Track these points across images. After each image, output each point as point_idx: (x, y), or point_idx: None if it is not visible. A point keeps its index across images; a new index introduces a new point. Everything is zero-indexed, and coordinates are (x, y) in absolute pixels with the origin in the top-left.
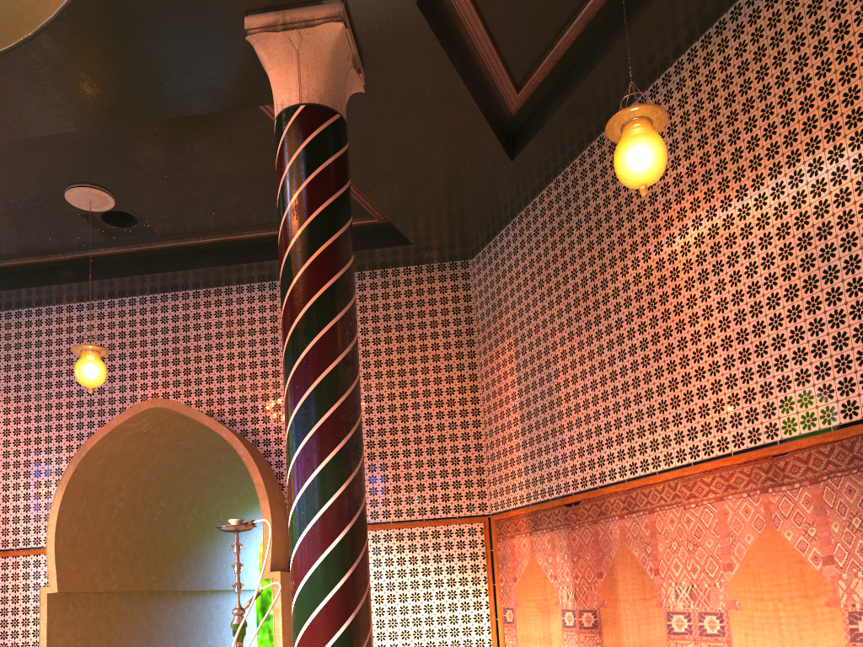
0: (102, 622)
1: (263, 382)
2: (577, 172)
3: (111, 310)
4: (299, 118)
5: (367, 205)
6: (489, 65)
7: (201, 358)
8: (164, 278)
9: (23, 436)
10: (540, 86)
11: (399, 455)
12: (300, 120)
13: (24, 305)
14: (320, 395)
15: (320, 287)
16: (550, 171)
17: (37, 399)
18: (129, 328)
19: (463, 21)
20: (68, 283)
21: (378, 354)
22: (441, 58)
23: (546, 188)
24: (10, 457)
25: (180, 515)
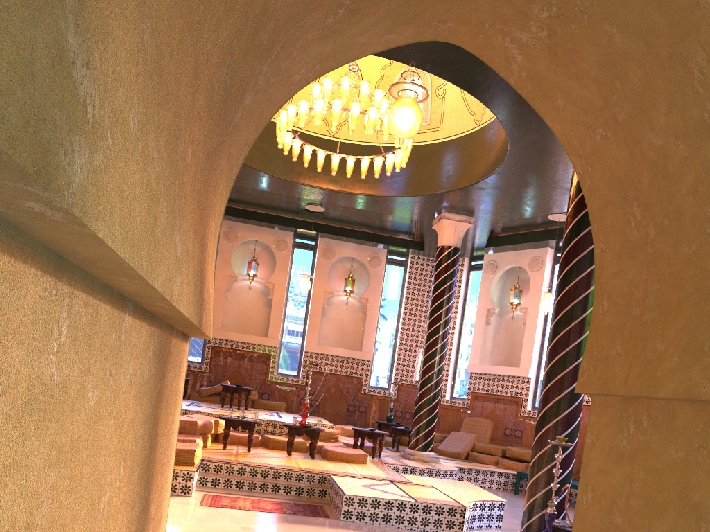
0: (707, 482)
1: None
2: None
3: None
4: None
5: None
6: None
7: None
8: None
9: None
10: None
11: None
12: None
13: None
14: None
15: None
16: None
17: None
18: None
19: None
20: None
21: None
22: None
23: None
24: None
25: None
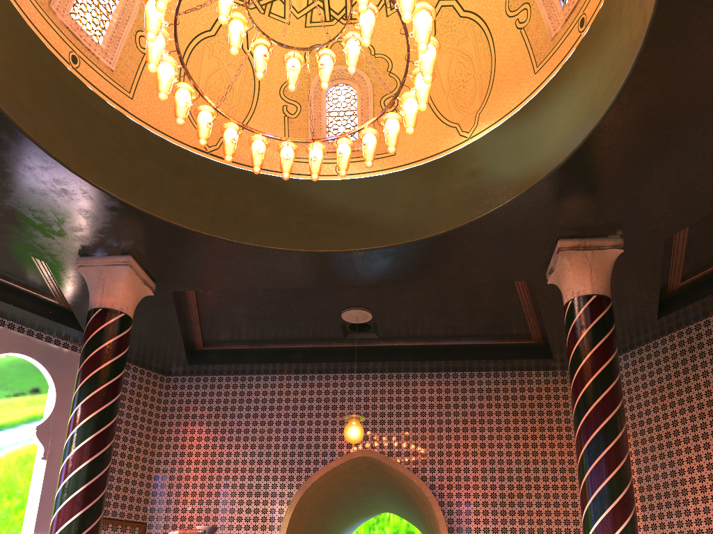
0: None
1: (430, 443)
2: (701, 330)
3: (319, 381)
4: (593, 303)
5: (533, 333)
6: (672, 267)
7: (385, 421)
8: (368, 365)
9: (248, 466)
10: (695, 279)
11: (532, 505)
12: (593, 304)
13: (257, 373)
14: (618, 480)
15: (613, 410)
16: (678, 326)
17: (260, 440)
18: (332, 396)
19: (672, 246)
20: (301, 362)
21: (517, 430)
22: (656, 266)
23: (668, 335)
24: (237, 480)
25: (322, 530)
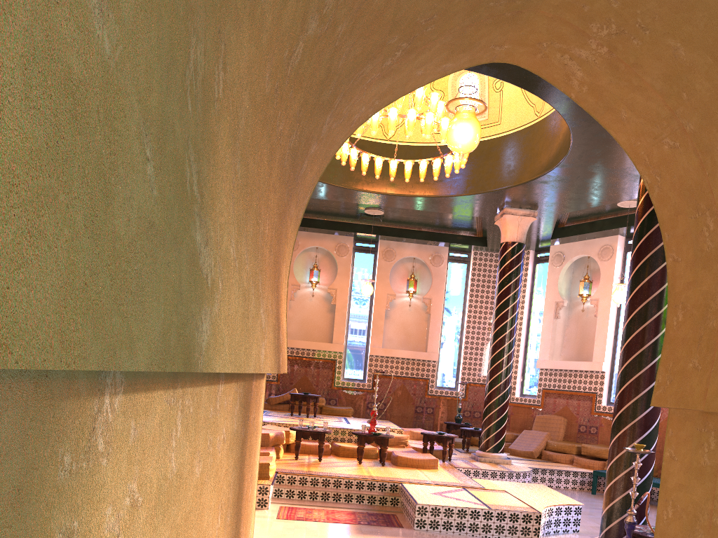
0: None
1: None
2: None
3: None
4: None
5: None
6: None
7: None
8: None
9: None
10: None
11: None
12: None
13: None
14: None
15: None
16: None
17: None
18: None
19: None
20: None
21: None
22: None
23: None
24: None
25: None
